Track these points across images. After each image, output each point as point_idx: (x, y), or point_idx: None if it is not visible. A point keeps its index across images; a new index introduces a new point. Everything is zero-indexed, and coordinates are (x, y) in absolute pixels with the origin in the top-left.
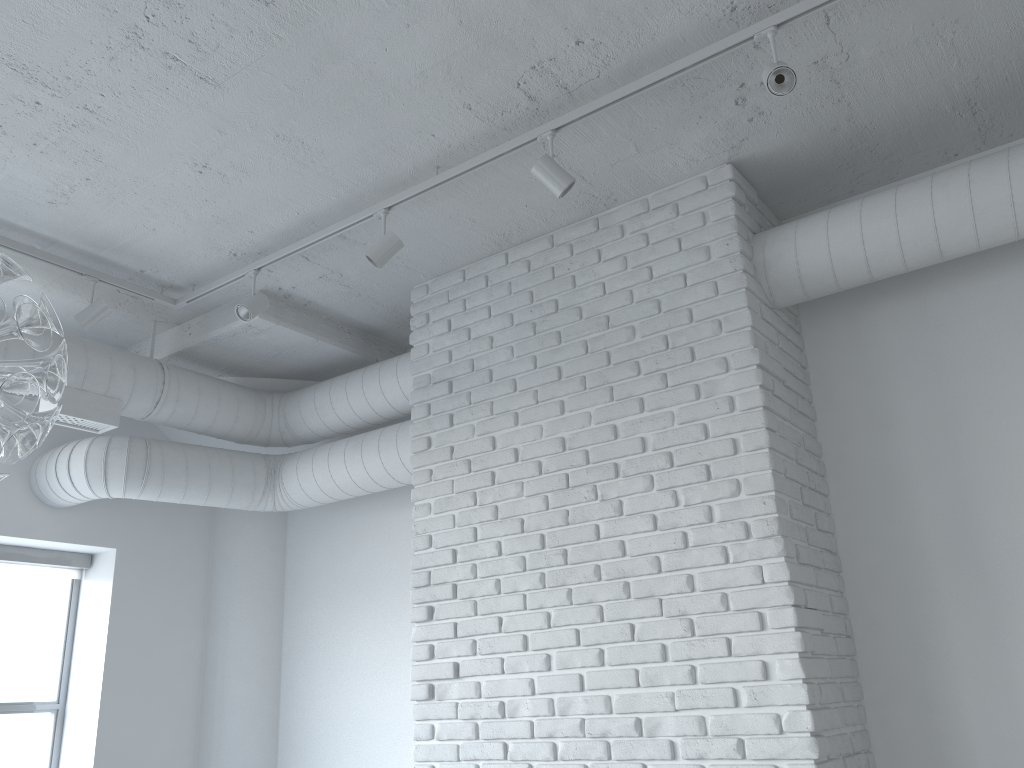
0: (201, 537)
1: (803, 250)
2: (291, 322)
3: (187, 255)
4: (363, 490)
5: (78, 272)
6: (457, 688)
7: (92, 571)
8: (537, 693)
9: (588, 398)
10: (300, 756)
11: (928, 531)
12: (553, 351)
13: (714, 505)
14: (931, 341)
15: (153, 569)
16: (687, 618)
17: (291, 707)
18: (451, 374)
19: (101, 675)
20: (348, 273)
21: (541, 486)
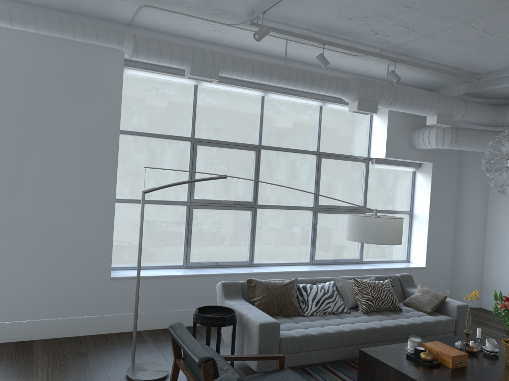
0: (456, 158)
1: None
2: None
3: (494, 66)
4: None
5: (450, 74)
6: None
7: (420, 169)
8: None
9: None
10: (496, 240)
11: None
12: None
13: None
14: None
15: (442, 170)
16: None
17: (492, 222)
18: None
19: (428, 205)
20: None
21: None
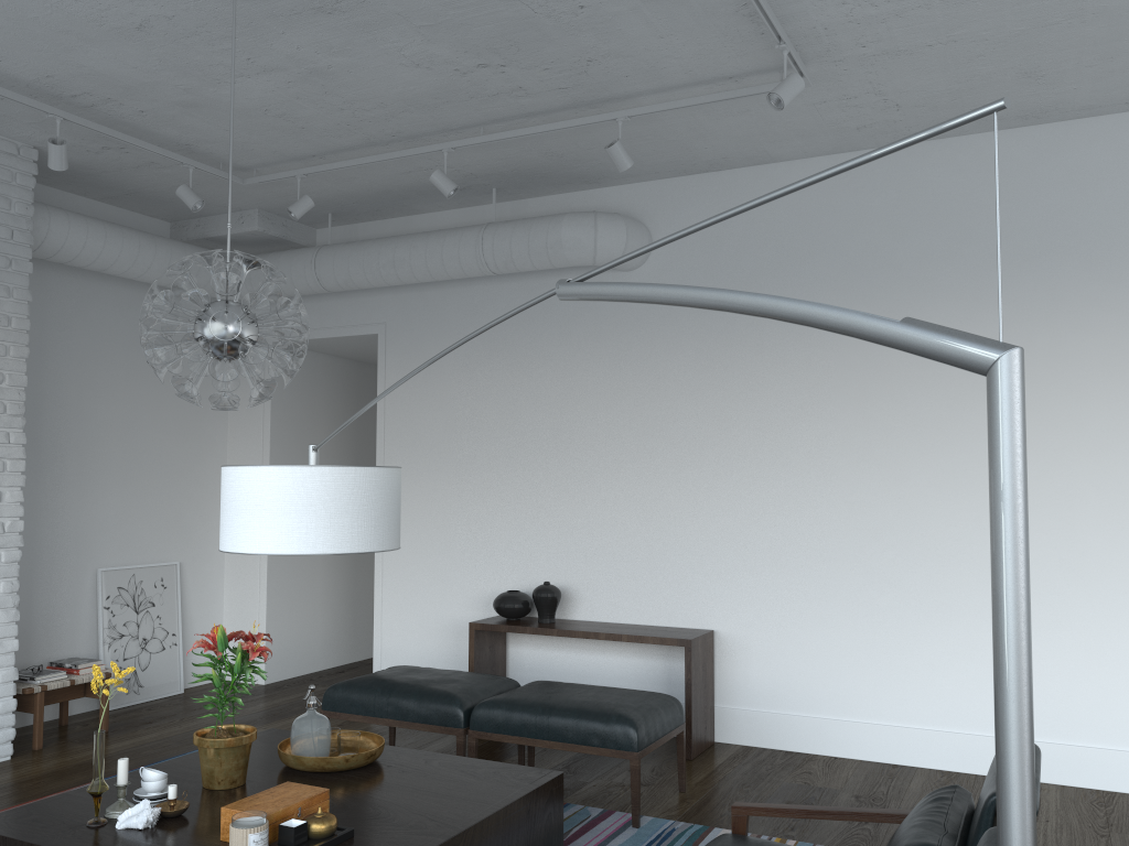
0: None
1: (53, 233)
2: None
3: None
4: None
5: None
6: None
7: None
8: None
9: None
10: None
11: None
12: None
13: None
14: (42, 301)
15: None
16: None
17: None
18: None
19: None
20: None
21: None
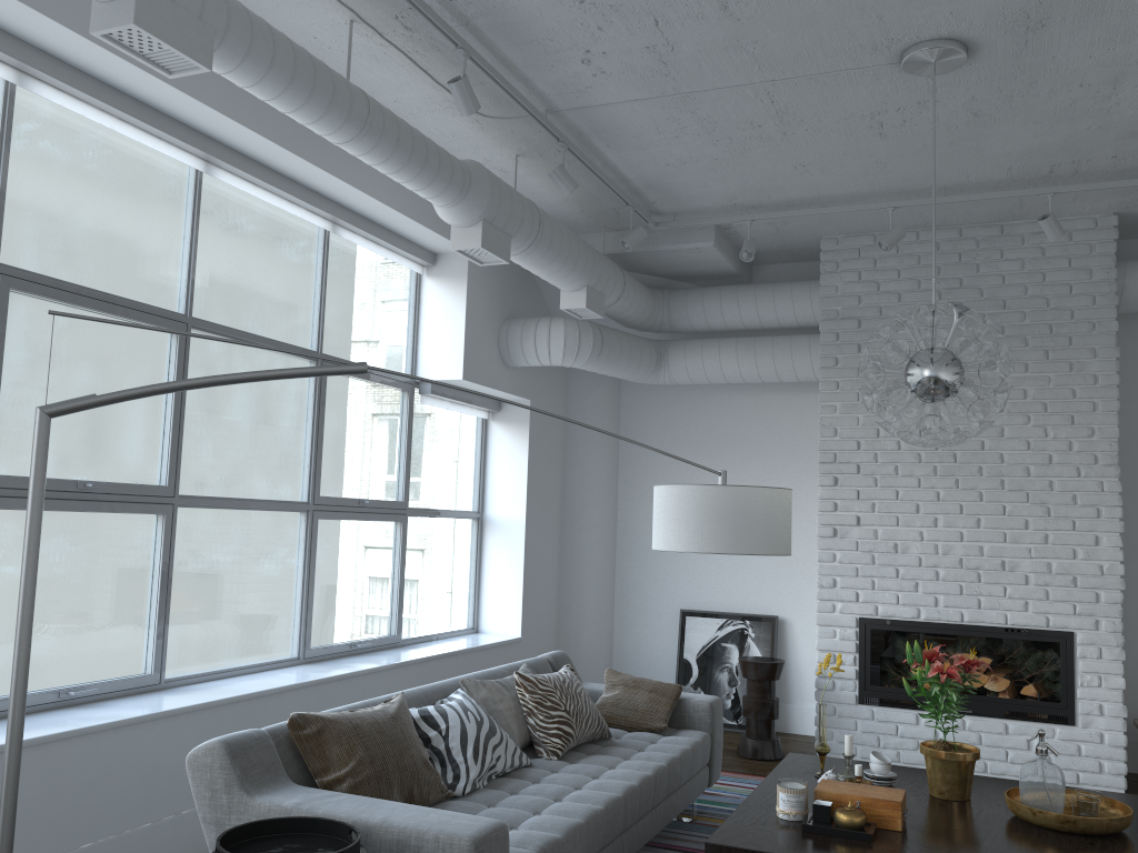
0: (561, 393)
1: None
2: (722, 248)
3: (702, 200)
4: (743, 381)
5: (626, 203)
6: (857, 532)
7: (501, 414)
8: (926, 540)
9: None
10: (639, 564)
11: None
12: None
13: (1073, 441)
14: None
15: (544, 417)
16: (1045, 506)
17: (628, 529)
18: (860, 314)
19: (524, 496)
20: (791, 224)
21: None
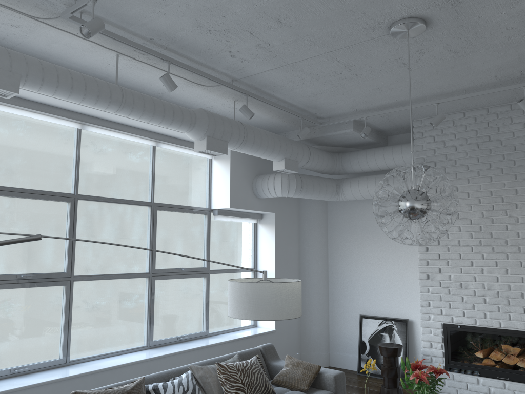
0: (296, 207)
1: None
2: (360, 131)
3: (338, 110)
4: None
5: (297, 116)
6: (440, 276)
7: (262, 220)
8: (477, 281)
9: (504, 177)
10: (339, 291)
11: None
12: (487, 157)
13: None
14: None
15: (284, 220)
16: None
17: (334, 273)
18: (435, 159)
19: (274, 260)
20: (393, 115)
21: (480, 208)
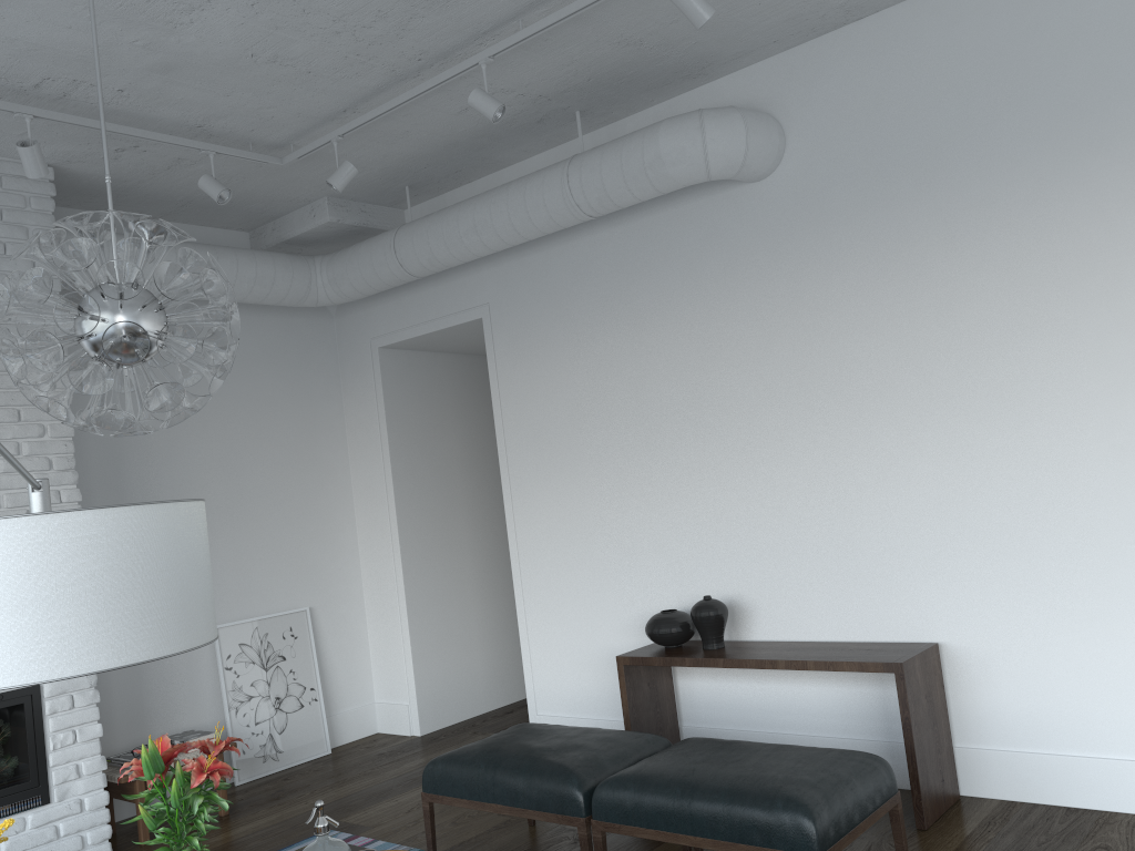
0: None
1: None
2: None
3: None
4: None
5: None
6: None
7: None
8: None
9: None
10: None
11: (93, 470)
12: None
13: (23, 442)
14: None
15: None
16: None
17: None
18: None
19: None
20: None
21: None
